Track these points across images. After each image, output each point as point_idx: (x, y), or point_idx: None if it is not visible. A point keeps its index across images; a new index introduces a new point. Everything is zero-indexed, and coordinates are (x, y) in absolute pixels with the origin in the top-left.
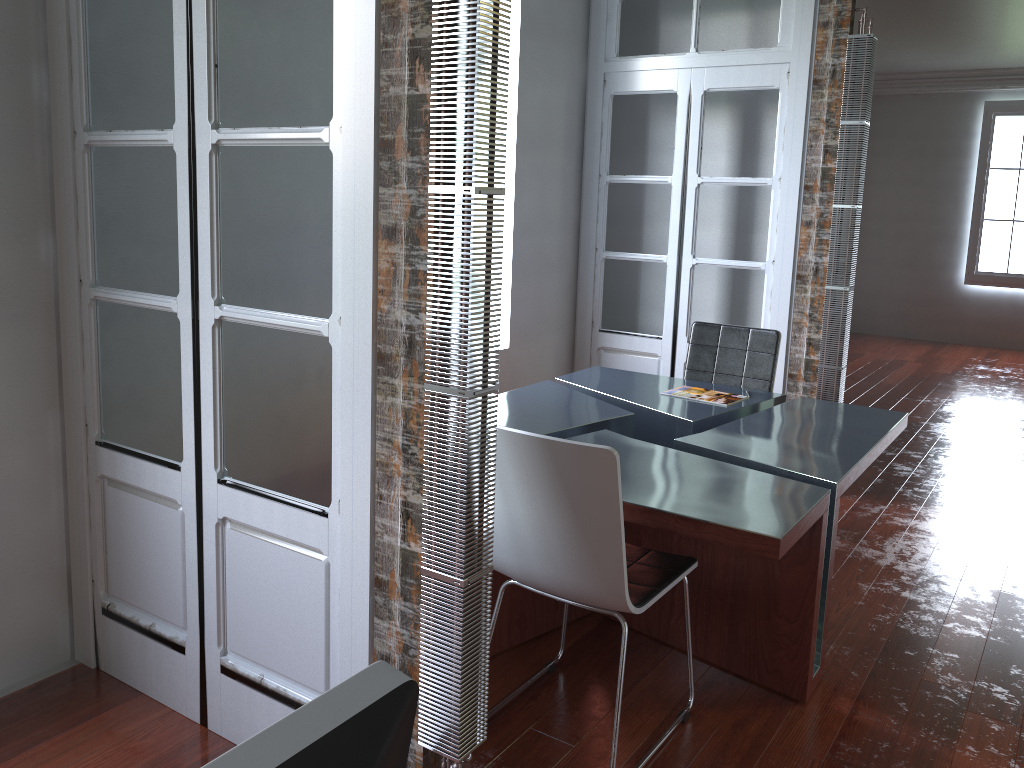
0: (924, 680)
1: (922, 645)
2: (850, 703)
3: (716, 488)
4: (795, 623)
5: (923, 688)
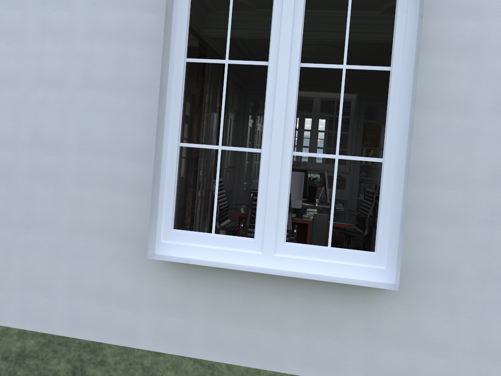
0: None
1: None
2: None
3: None
4: None
5: None
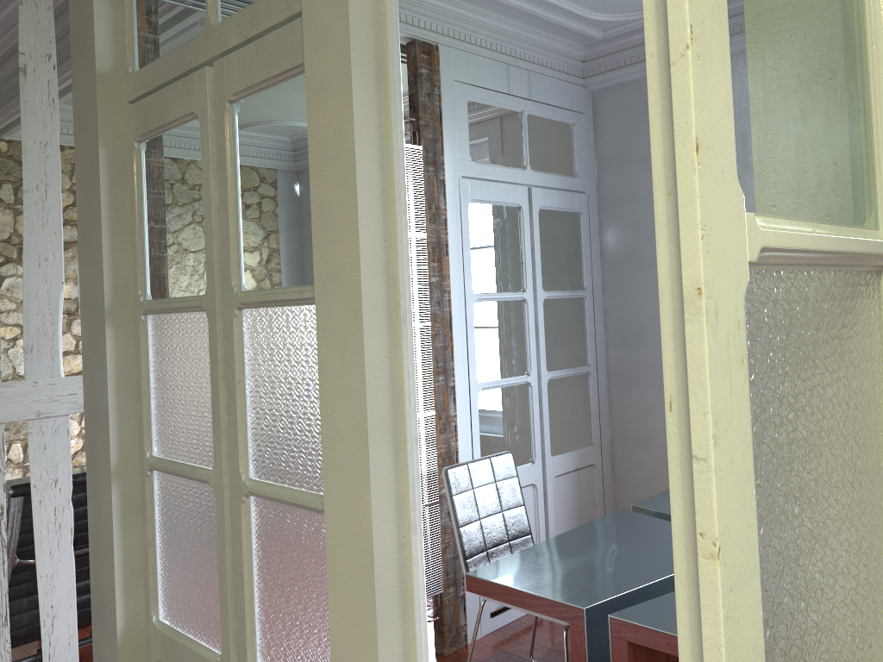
0: None
1: None
2: None
3: (577, 567)
4: None
5: None
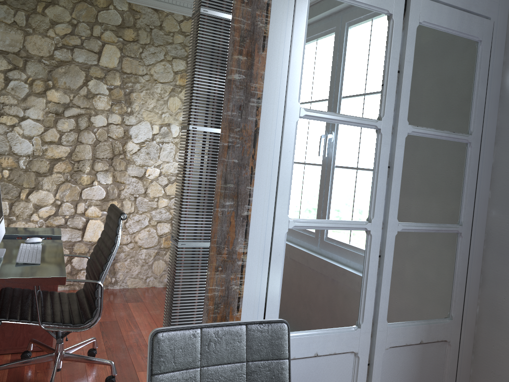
0: None
1: None
2: None
3: None
4: None
5: None
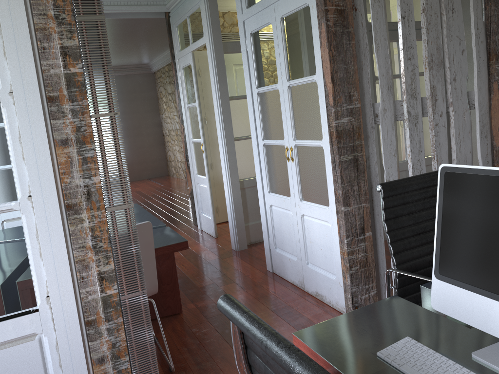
0: (200, 287)
1: (187, 280)
2: (192, 304)
3: None
4: (171, 283)
5: (203, 289)
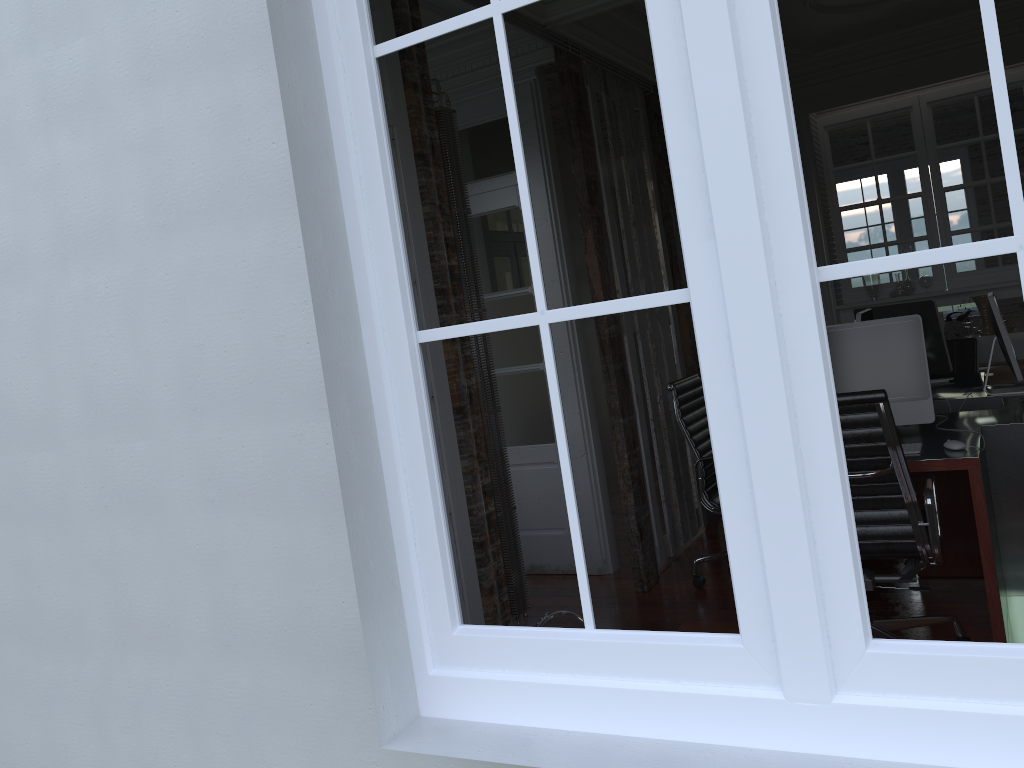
0: None
1: None
2: None
3: None
4: None
5: None
